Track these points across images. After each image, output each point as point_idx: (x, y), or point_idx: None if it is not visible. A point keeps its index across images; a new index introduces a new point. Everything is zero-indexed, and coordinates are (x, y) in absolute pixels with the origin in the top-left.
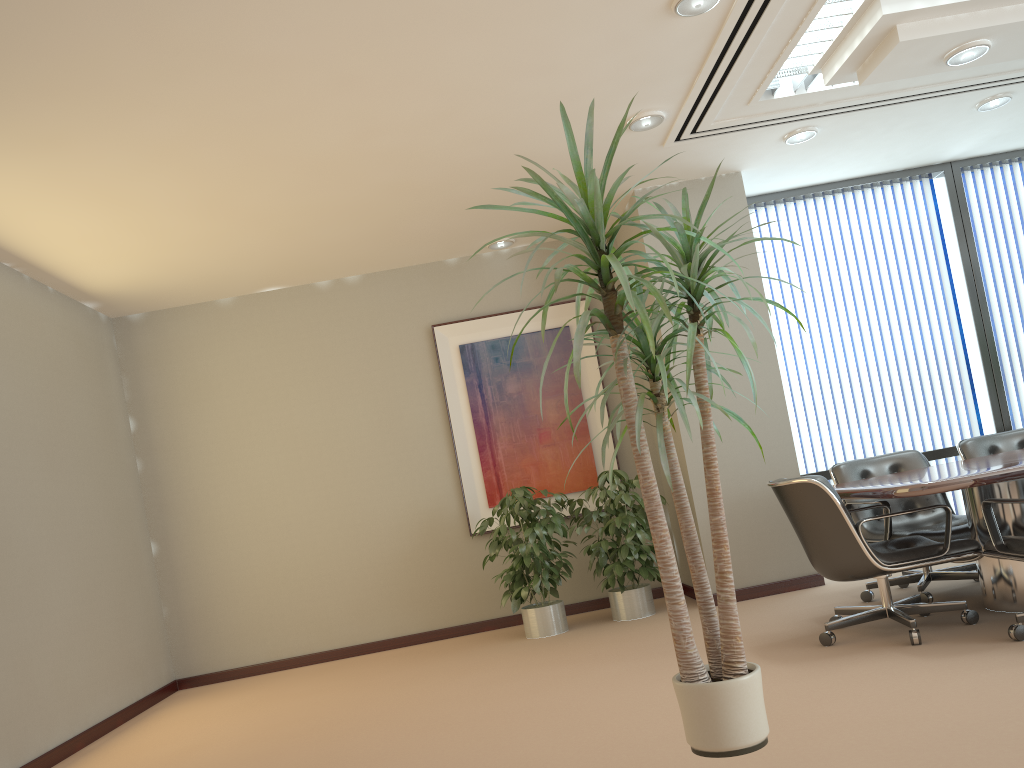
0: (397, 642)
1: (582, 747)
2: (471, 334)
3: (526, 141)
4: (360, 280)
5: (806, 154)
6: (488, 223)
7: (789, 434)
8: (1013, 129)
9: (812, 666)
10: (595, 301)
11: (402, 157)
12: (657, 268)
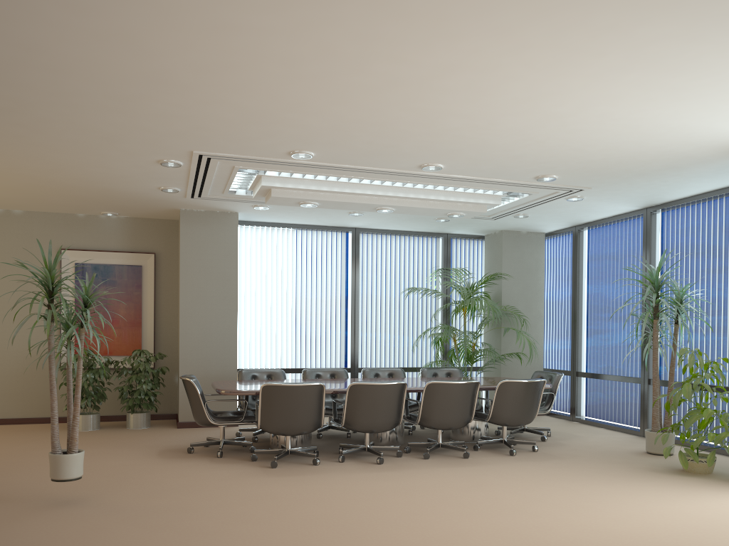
0: (3, 421)
1: (38, 479)
2: (84, 258)
3: (106, 184)
4: (22, 213)
5: (271, 213)
6: (98, 205)
7: (236, 348)
8: (378, 223)
9: (170, 460)
10: (160, 255)
11: (35, 178)
12: (72, 300)
